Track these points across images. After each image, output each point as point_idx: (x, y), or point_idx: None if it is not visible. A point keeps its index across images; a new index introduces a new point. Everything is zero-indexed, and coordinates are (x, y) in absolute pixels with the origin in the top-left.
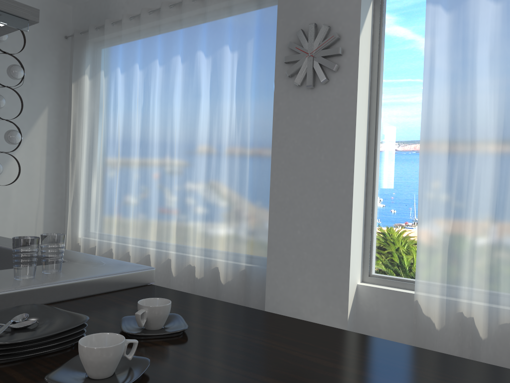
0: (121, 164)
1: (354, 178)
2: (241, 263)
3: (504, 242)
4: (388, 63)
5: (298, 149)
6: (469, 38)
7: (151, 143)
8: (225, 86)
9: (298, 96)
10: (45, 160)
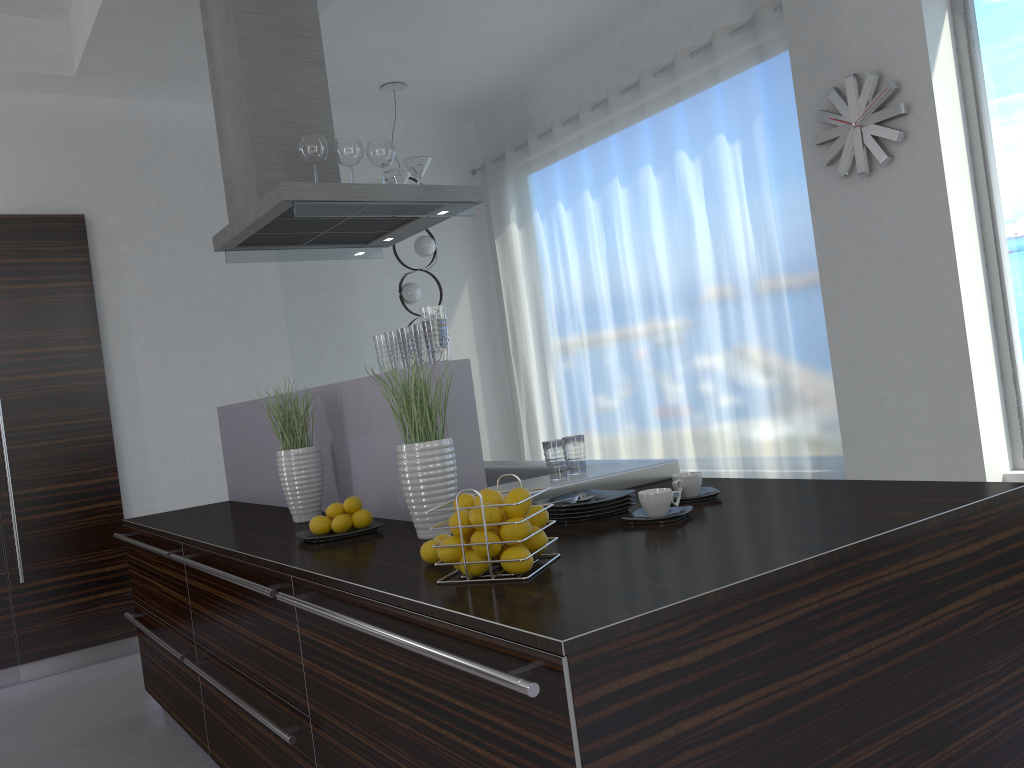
0: (590, 348)
1: (964, 304)
2: (804, 469)
3: None
4: (995, 104)
5: (862, 275)
6: None
7: (629, 308)
8: (730, 197)
9: (848, 192)
10: (476, 362)
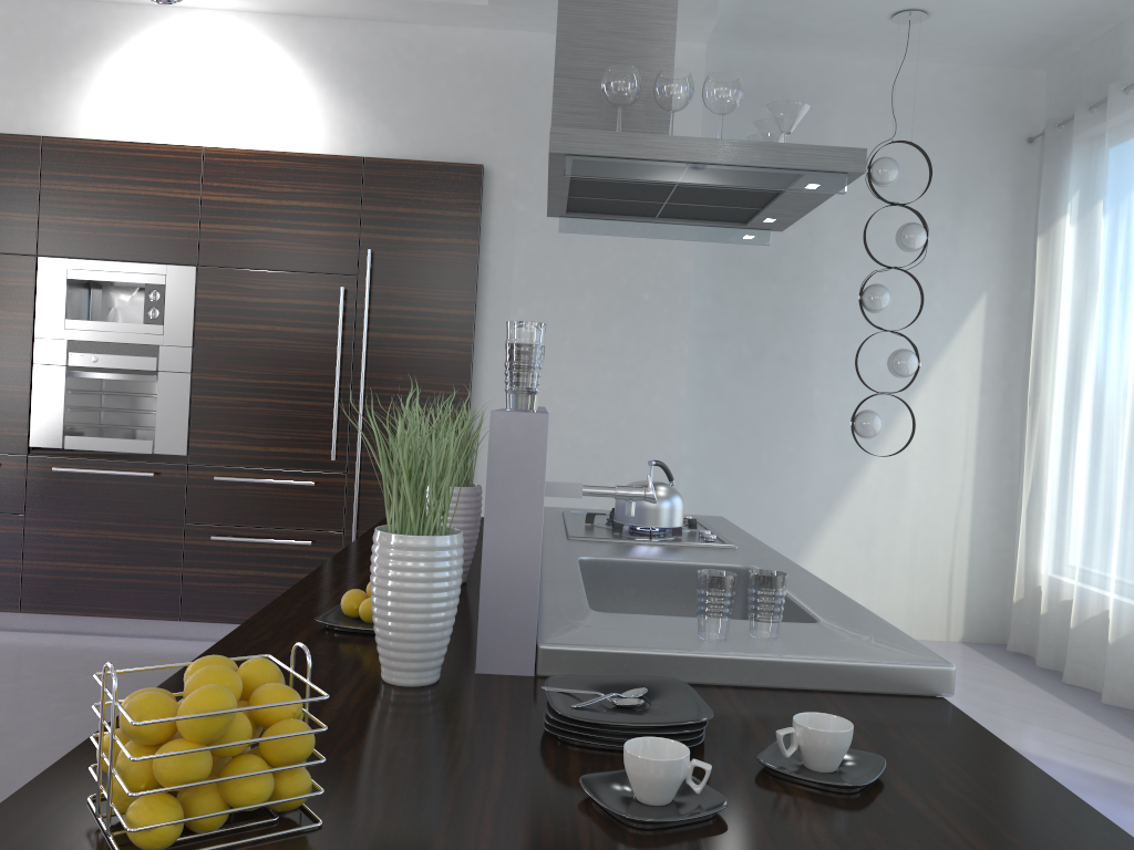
0: (1133, 416)
1: None
2: None
3: None
4: None
5: None
6: None
7: None
8: None
9: None
10: (976, 404)
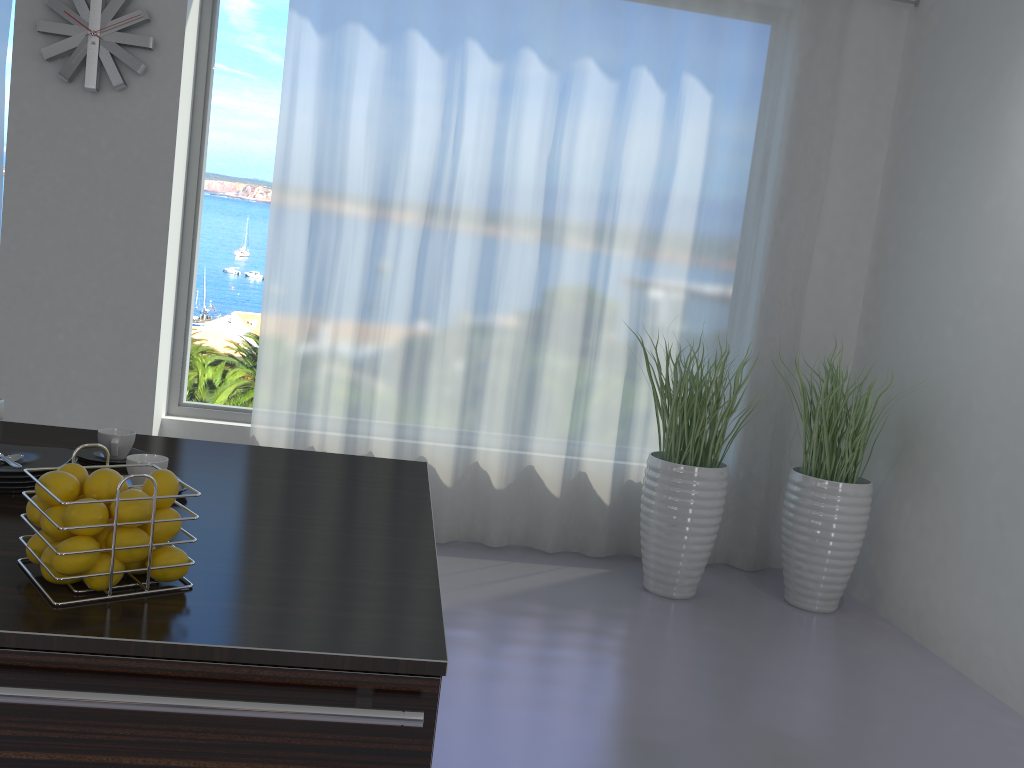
0: None
1: (168, 255)
2: None
3: (368, 356)
4: (223, 78)
5: (62, 194)
6: (344, 80)
7: None
8: None
9: (65, 100)
10: None
